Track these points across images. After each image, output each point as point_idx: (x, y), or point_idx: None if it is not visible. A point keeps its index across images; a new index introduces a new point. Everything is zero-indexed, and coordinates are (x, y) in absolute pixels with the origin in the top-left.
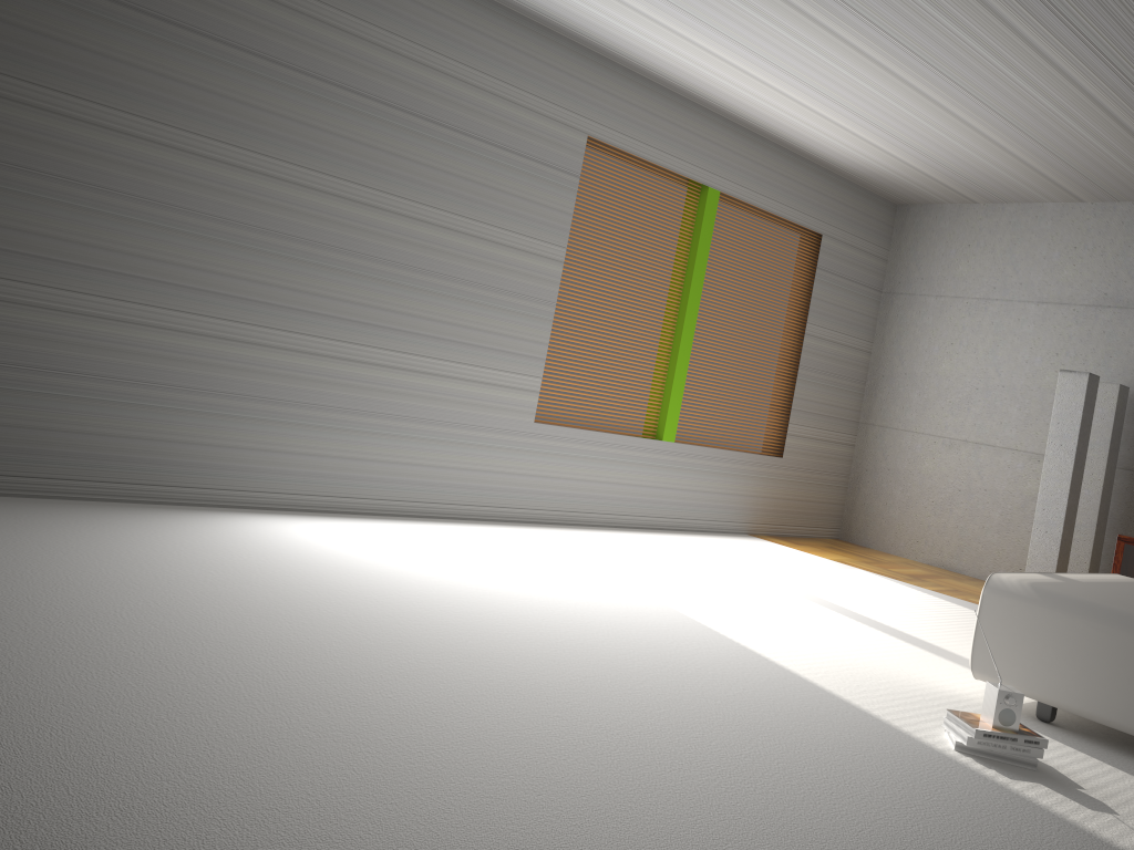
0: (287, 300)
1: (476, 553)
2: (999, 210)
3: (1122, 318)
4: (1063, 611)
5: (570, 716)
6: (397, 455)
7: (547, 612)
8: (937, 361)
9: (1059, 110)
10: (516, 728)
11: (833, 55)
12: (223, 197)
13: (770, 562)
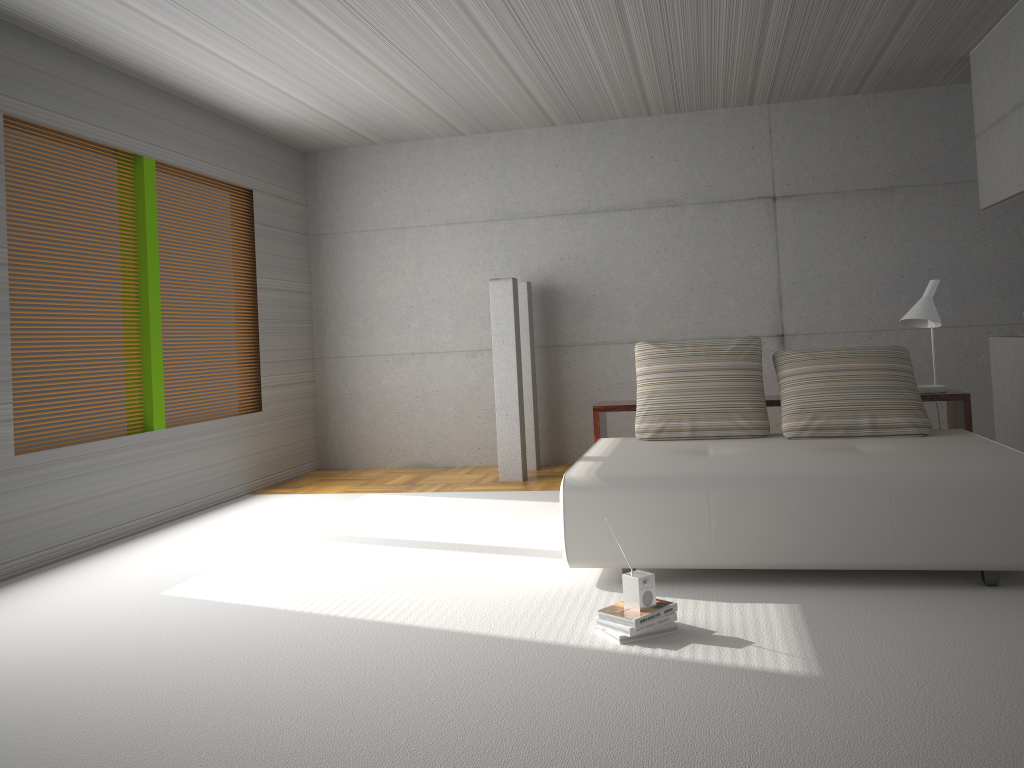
0: None
1: (19, 638)
2: (398, 149)
3: (512, 227)
4: (630, 489)
5: None
6: None
7: (176, 678)
8: (373, 289)
9: (467, 60)
10: None
11: (277, 15)
12: None
13: (298, 517)
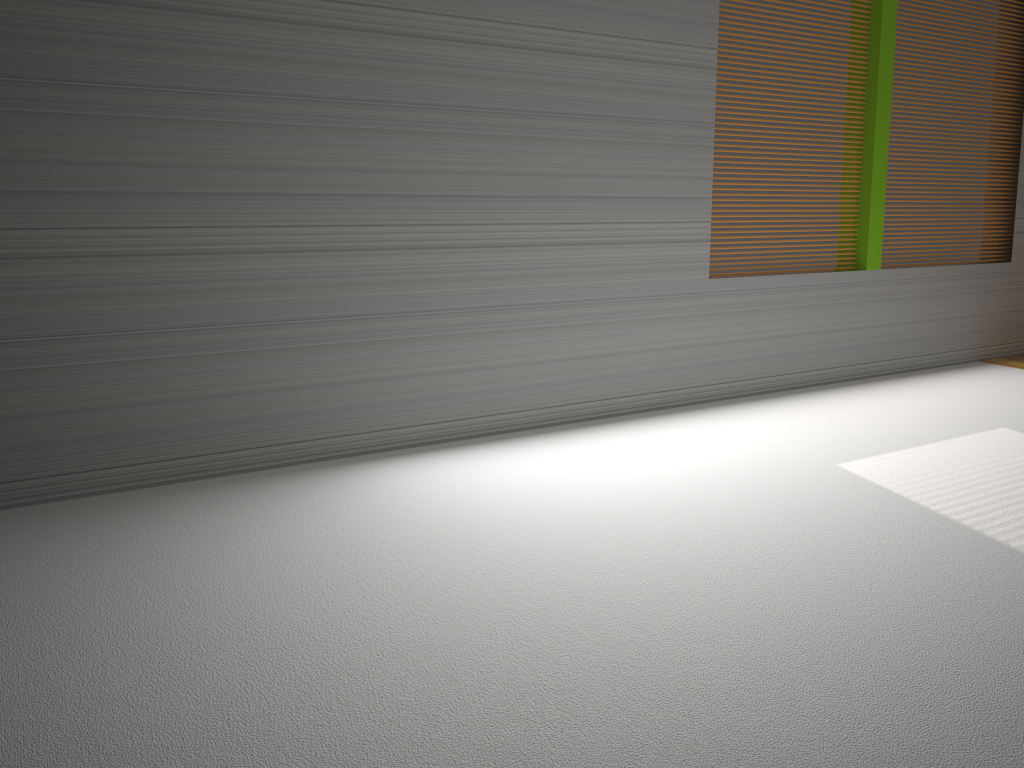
0: (376, 186)
1: (675, 475)
2: None
3: None
4: None
5: None
6: (549, 352)
7: (817, 592)
8: None
9: None
10: None
11: None
12: (265, 66)
13: None
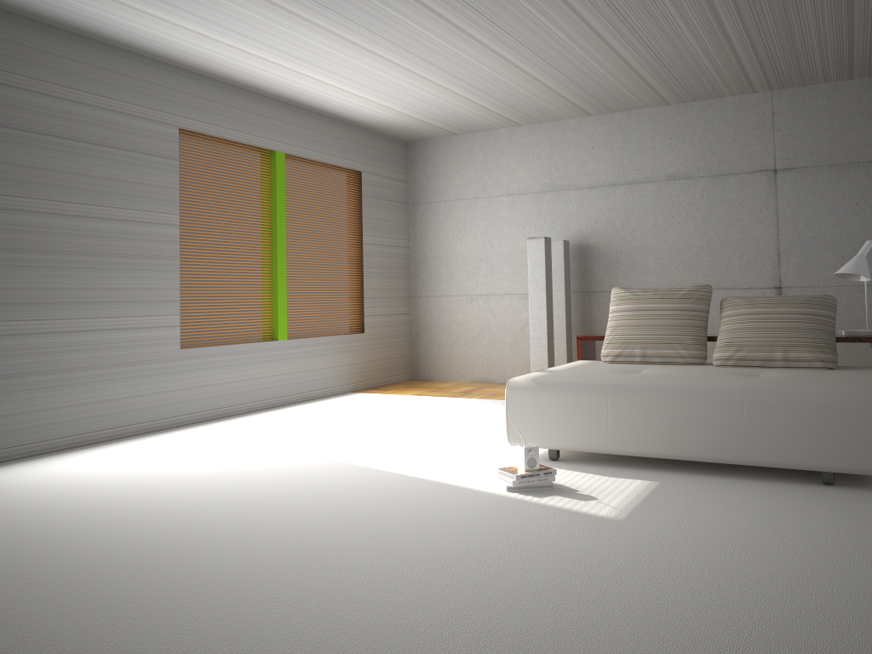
0: None
1: (160, 456)
2: (473, 138)
3: (557, 197)
4: (552, 391)
5: (268, 542)
6: (76, 399)
7: (228, 482)
8: (453, 245)
9: (496, 73)
10: (235, 560)
11: (347, 52)
12: None
13: (371, 407)
